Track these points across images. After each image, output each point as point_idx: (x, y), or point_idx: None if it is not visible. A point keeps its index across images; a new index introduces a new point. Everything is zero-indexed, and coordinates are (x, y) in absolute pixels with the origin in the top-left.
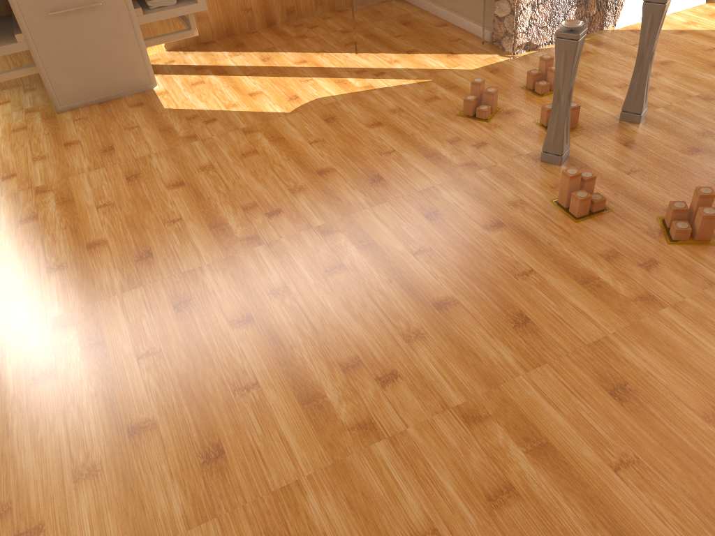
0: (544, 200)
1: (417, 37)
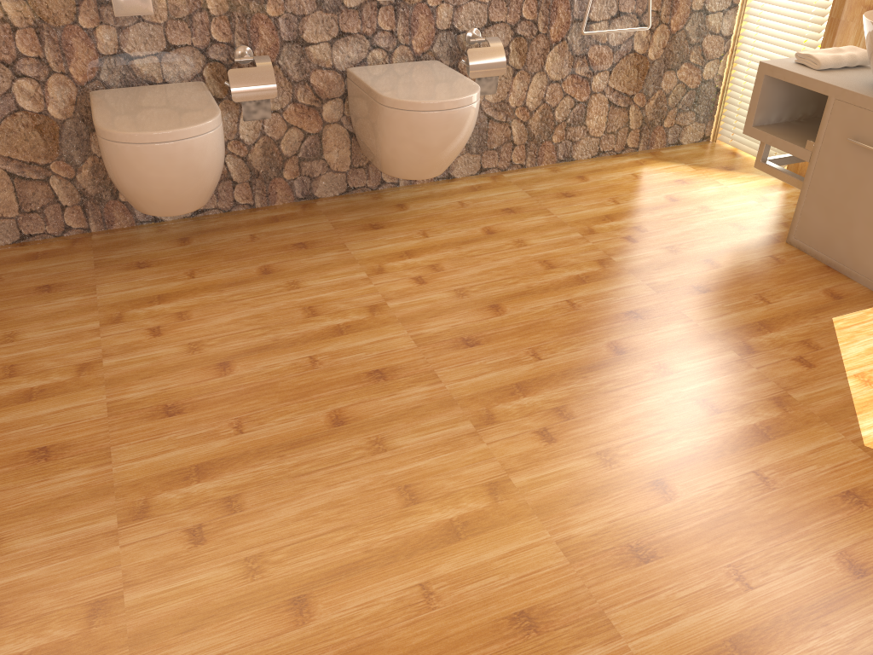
0: None
1: None
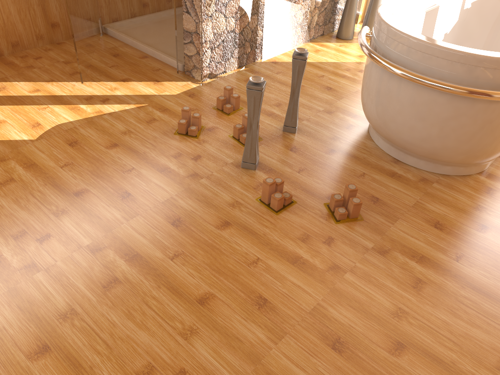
0: (252, 199)
1: (127, 67)
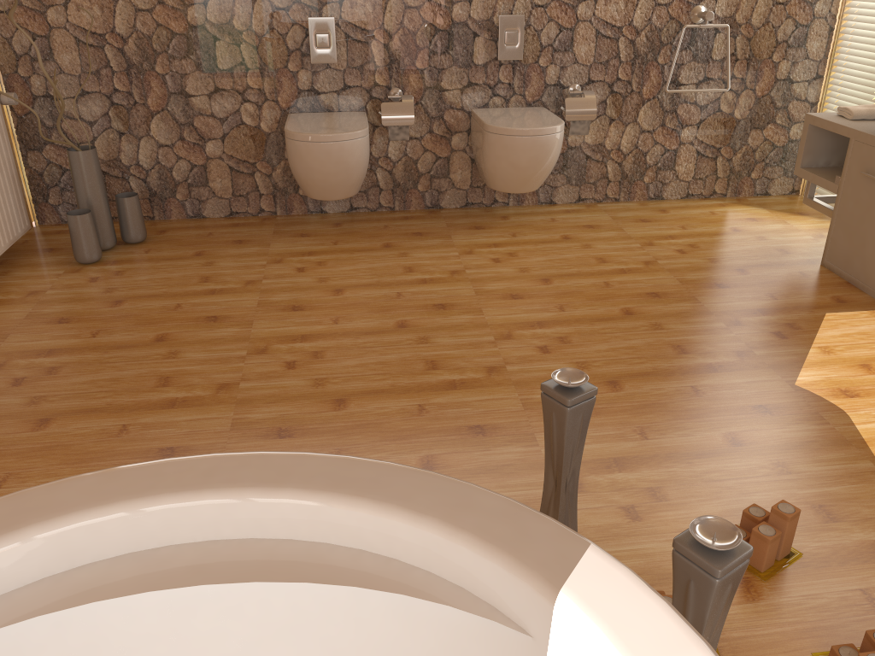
0: None
1: None
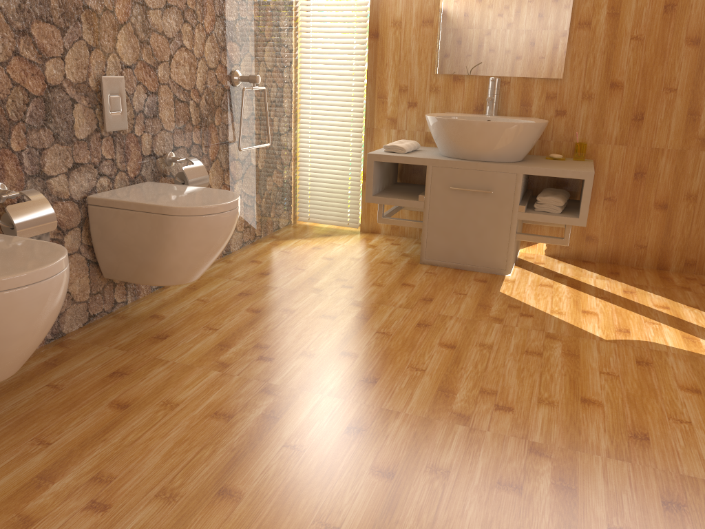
0: None
1: None
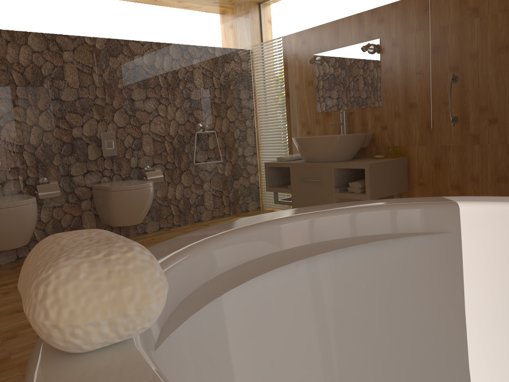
0: None
1: None
